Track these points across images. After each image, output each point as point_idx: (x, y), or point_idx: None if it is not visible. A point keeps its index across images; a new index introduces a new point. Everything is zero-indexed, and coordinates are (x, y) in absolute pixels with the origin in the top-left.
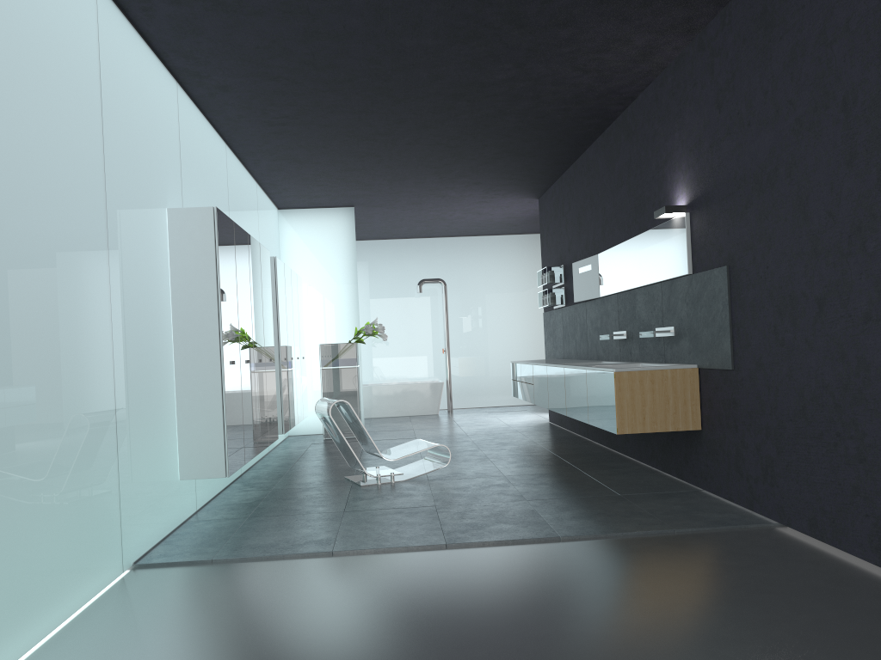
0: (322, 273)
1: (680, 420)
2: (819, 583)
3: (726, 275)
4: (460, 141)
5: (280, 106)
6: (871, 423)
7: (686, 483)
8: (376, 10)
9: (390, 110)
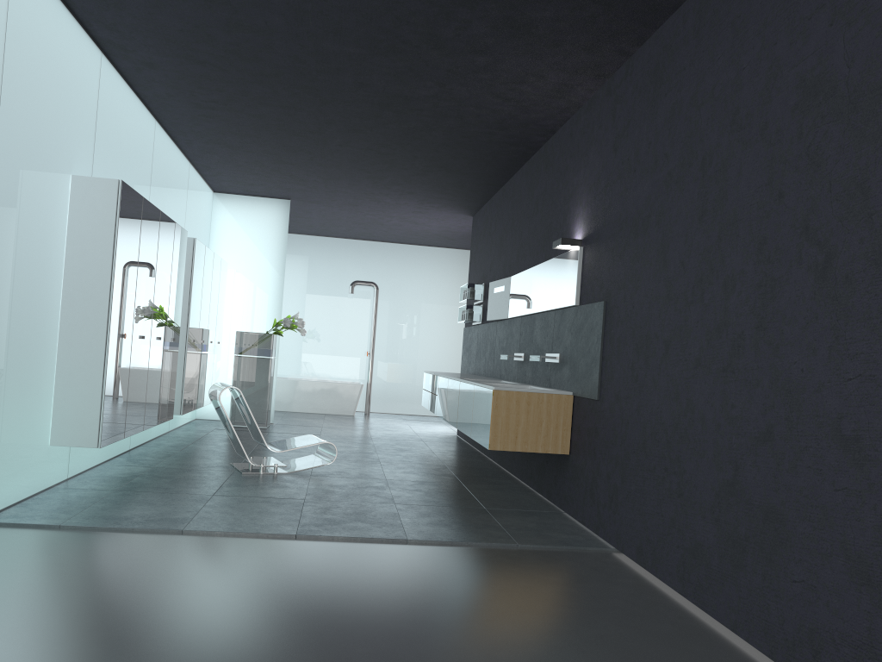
0: (250, 261)
1: (550, 443)
2: (621, 604)
3: (603, 310)
4: (391, 149)
5: (208, 91)
6: (690, 461)
7: (553, 504)
8: (296, 12)
9: (318, 110)
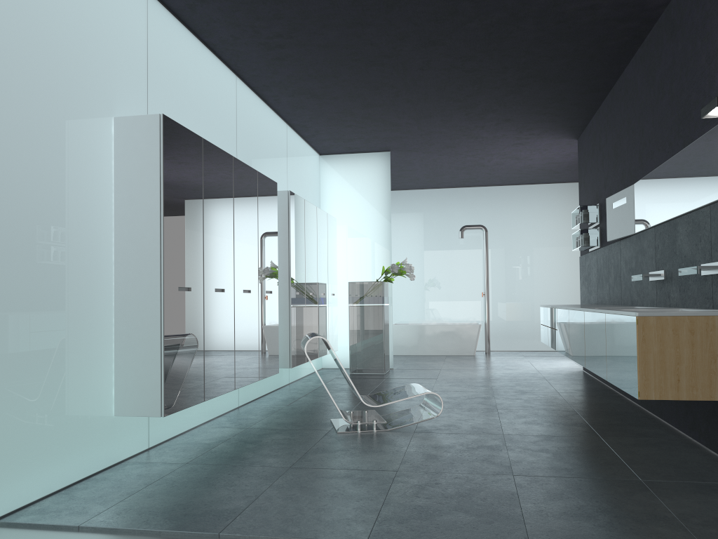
0: (358, 215)
1: None
2: None
3: None
4: (476, 62)
5: (267, 21)
6: None
7: None
8: None
9: (386, 20)
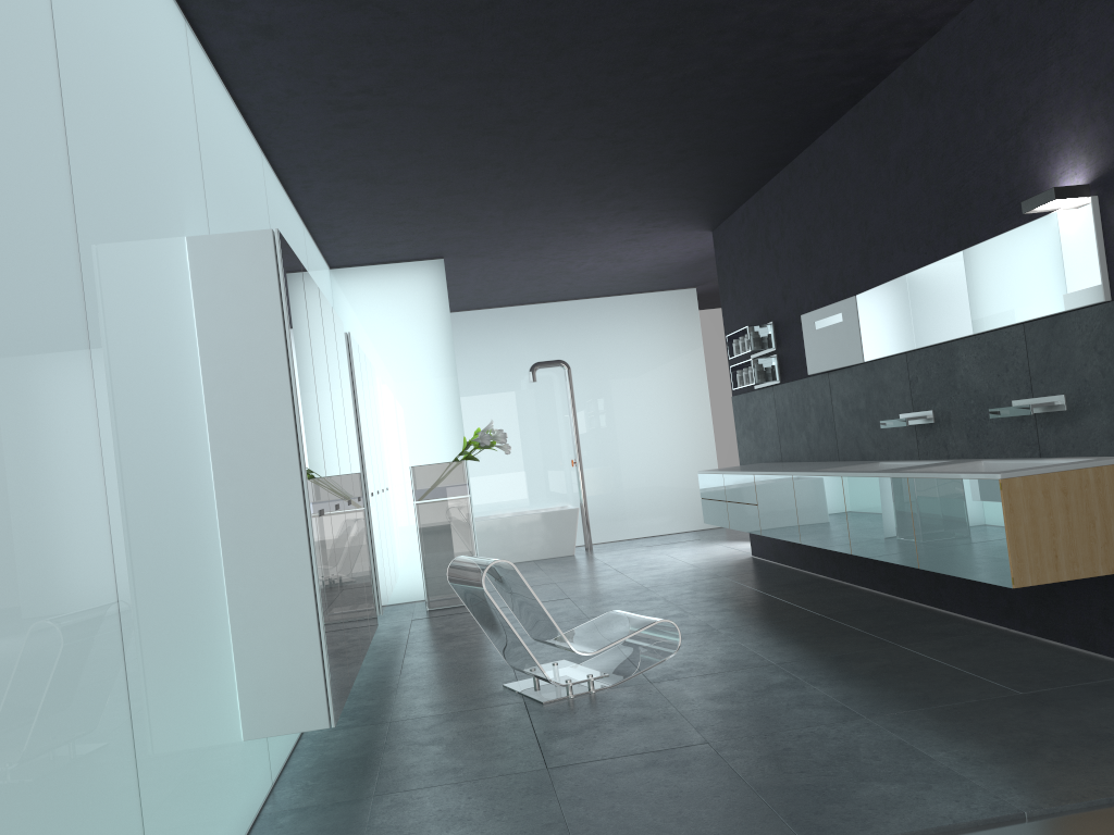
0: (402, 360)
1: None
2: None
3: None
4: (634, 130)
5: (359, 69)
6: None
7: (1110, 659)
8: None
9: (540, 70)
